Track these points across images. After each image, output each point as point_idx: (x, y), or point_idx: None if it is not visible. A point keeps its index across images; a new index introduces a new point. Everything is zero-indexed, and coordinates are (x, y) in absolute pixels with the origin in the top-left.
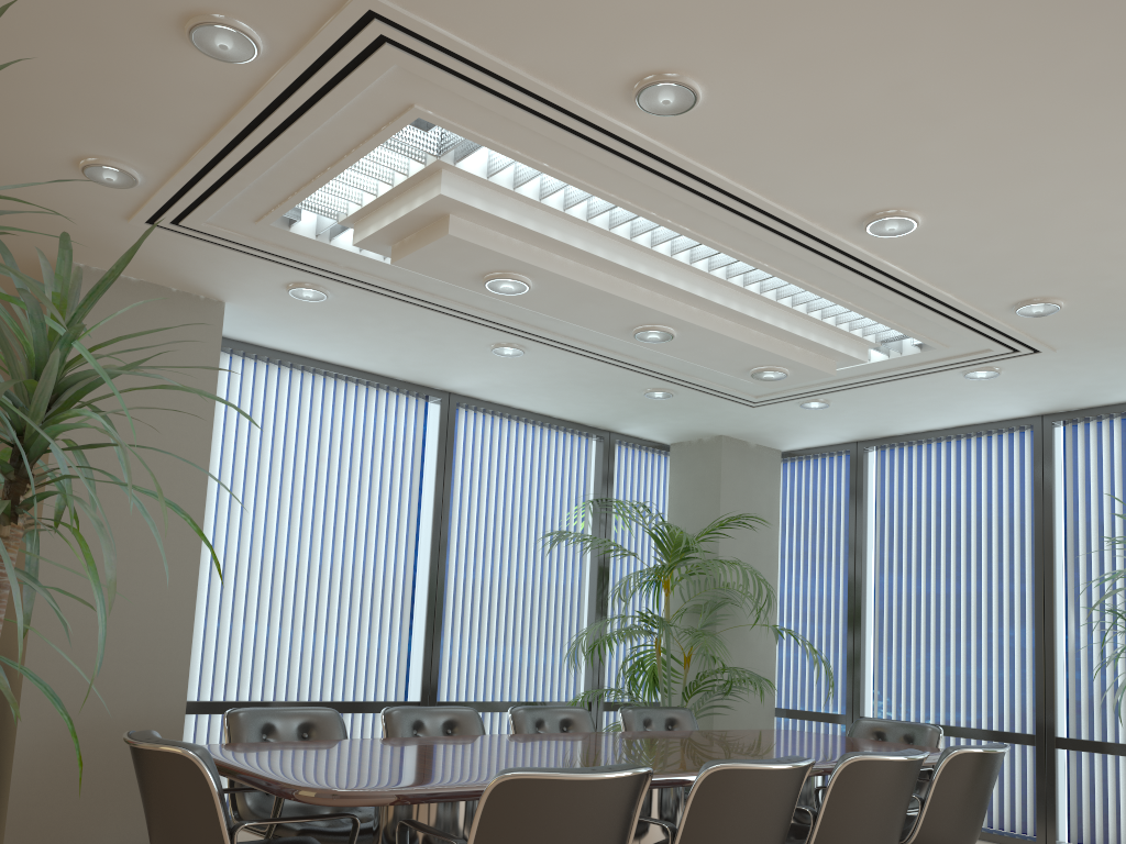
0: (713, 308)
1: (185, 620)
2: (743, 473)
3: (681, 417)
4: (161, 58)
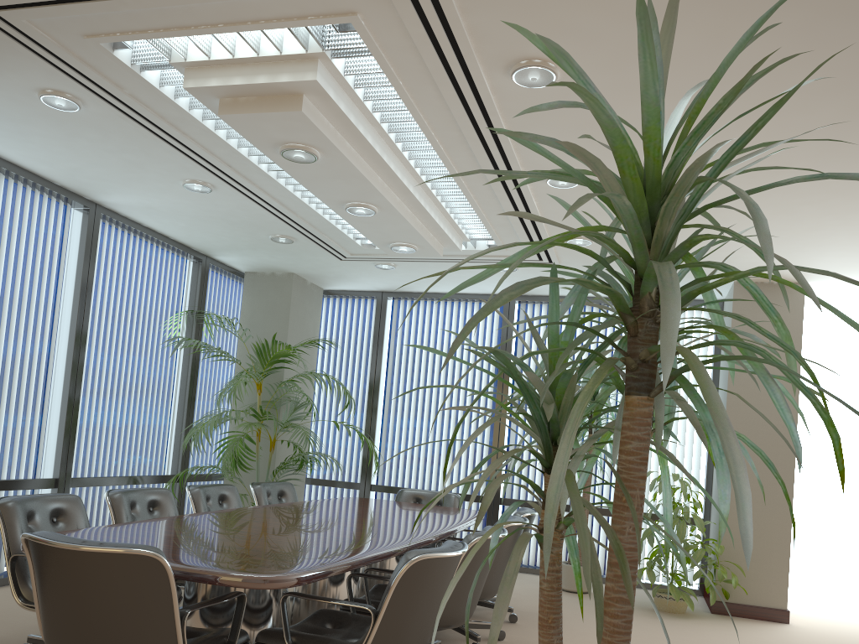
0: (409, 200)
1: None
2: (303, 303)
3: (278, 256)
4: None
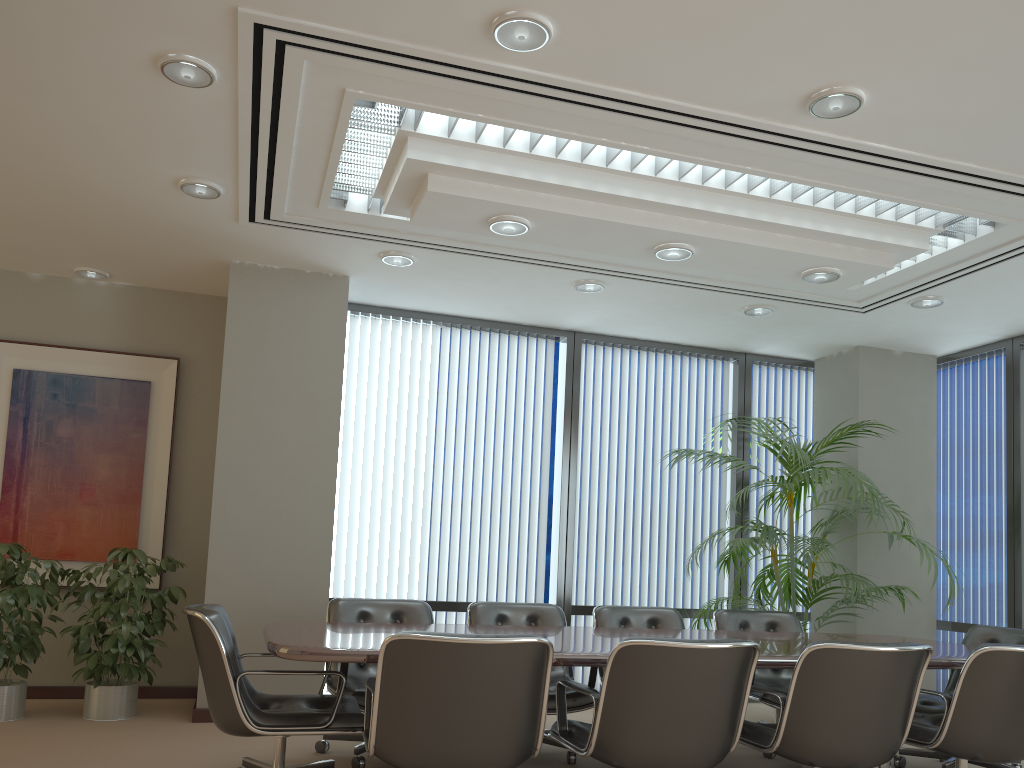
0: (719, 218)
1: (325, 531)
2: (887, 381)
3: (801, 331)
4: (164, 95)
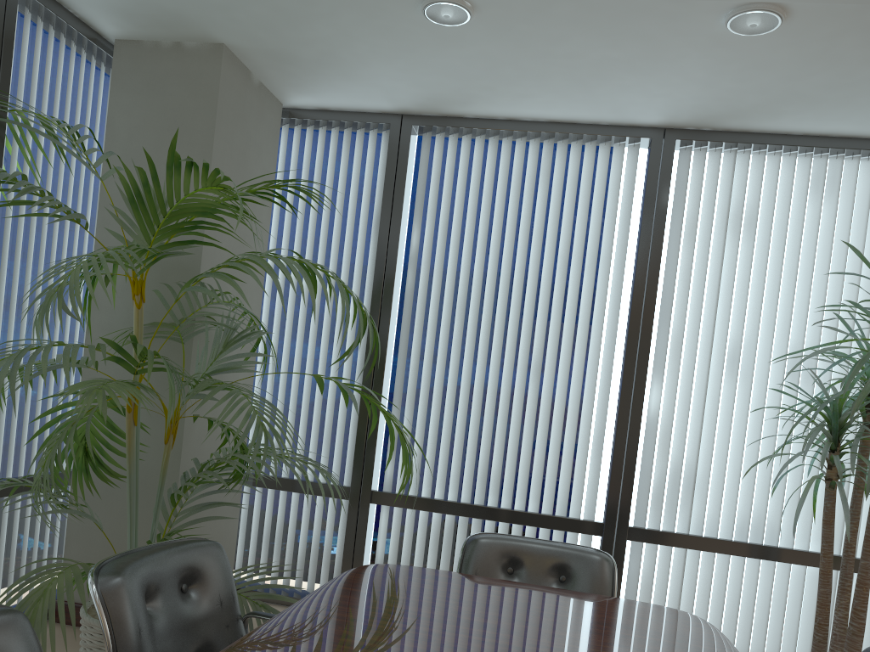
0: None
1: None
2: (242, 121)
3: None
4: None
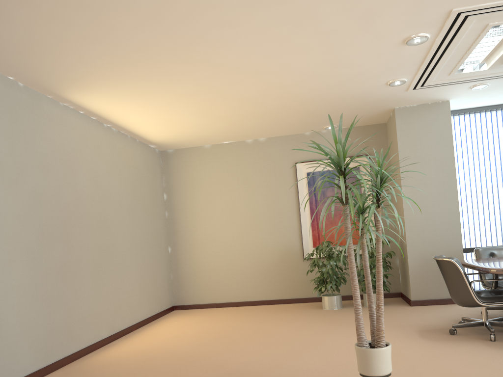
0: None
1: (456, 219)
2: None
3: None
4: (400, 51)
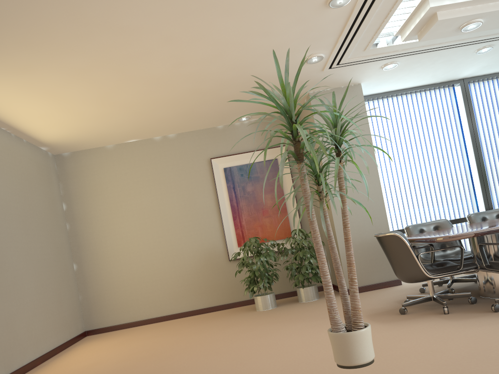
0: None
1: (380, 201)
2: None
3: None
4: (322, 16)
